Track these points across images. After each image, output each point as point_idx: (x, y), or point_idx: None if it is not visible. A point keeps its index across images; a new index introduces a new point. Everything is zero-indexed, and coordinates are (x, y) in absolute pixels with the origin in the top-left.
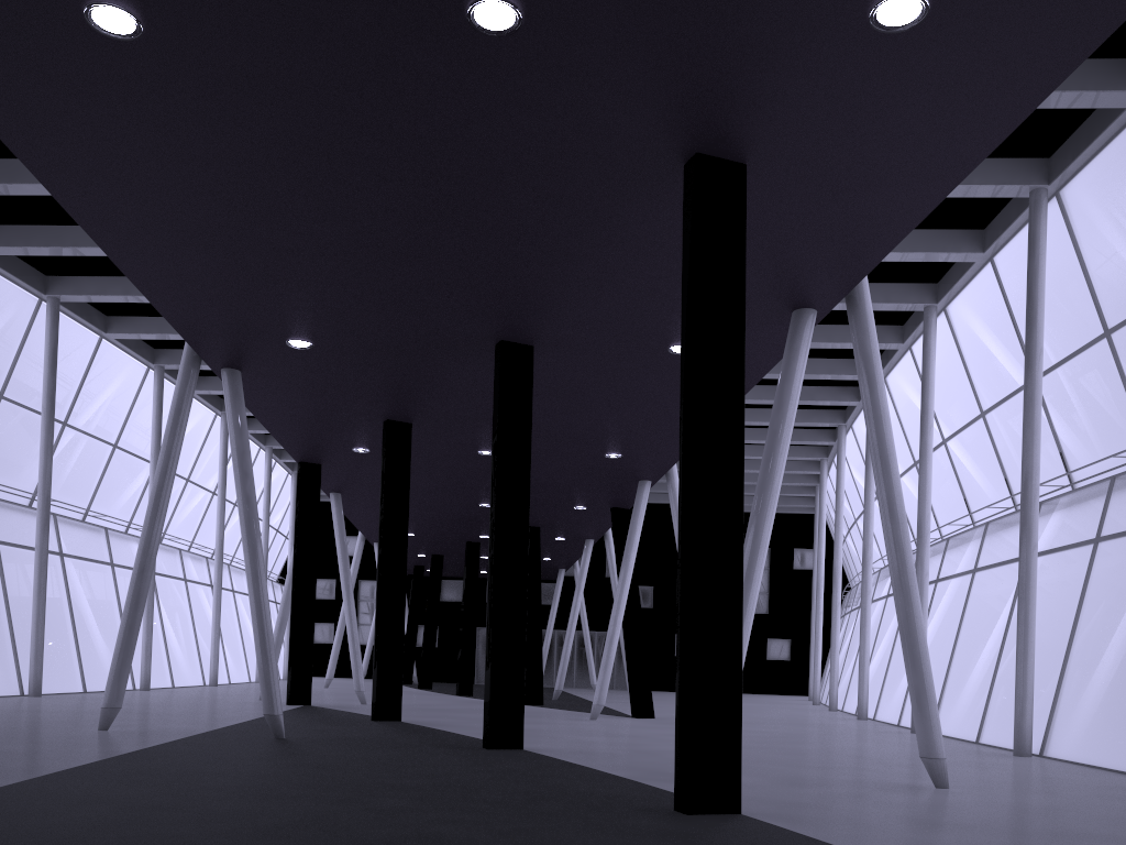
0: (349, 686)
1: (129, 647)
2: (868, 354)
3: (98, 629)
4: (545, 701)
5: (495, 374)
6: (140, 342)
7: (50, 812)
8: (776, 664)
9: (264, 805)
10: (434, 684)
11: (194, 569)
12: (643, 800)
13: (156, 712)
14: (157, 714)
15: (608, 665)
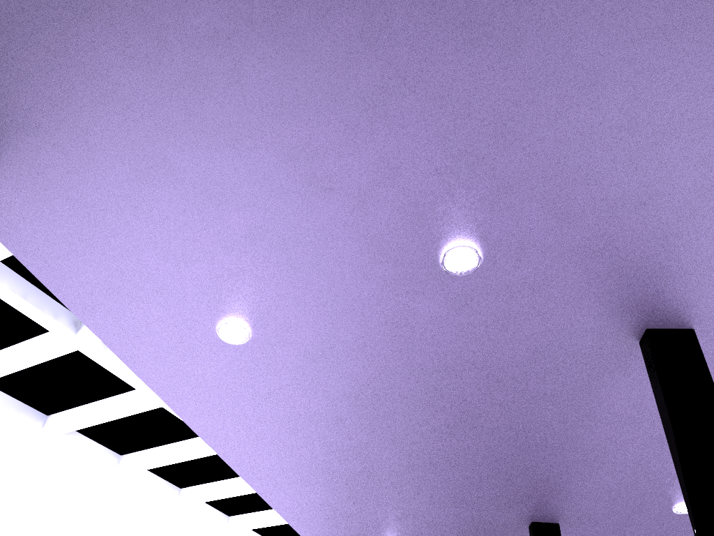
0: None
1: None
2: None
3: None
4: None
5: None
6: None
7: None
8: None
9: None
10: None
11: None
12: None
13: None
14: None
15: None
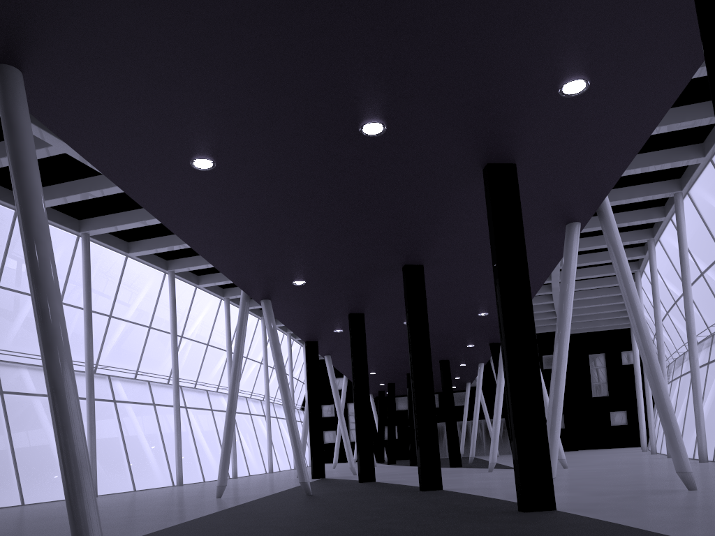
0: (347, 466)
1: (227, 452)
2: (613, 242)
3: (207, 447)
4: (464, 464)
5: (403, 283)
6: (215, 286)
7: (204, 531)
8: (618, 427)
9: (303, 522)
10: (398, 461)
11: (254, 407)
12: (503, 507)
13: (243, 488)
14: (244, 489)
15: (496, 438)
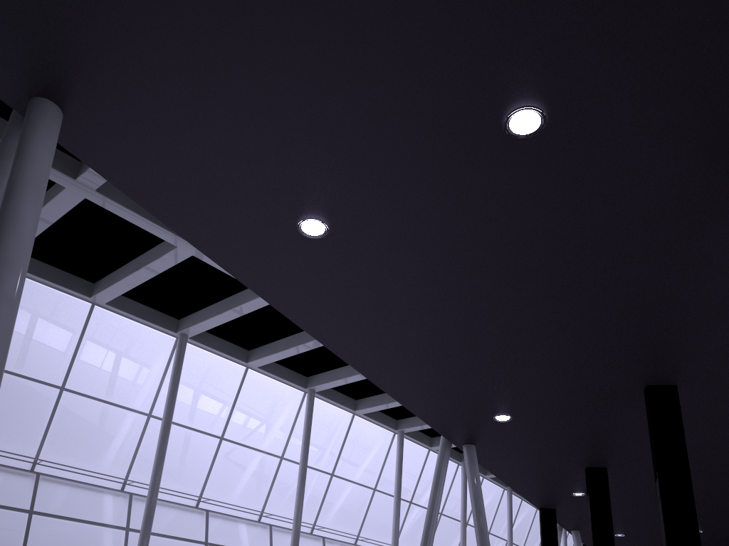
0: None
1: None
2: None
3: None
4: None
5: (646, 411)
6: (451, 450)
7: None
8: None
9: None
10: None
11: None
12: None
13: None
14: None
15: None
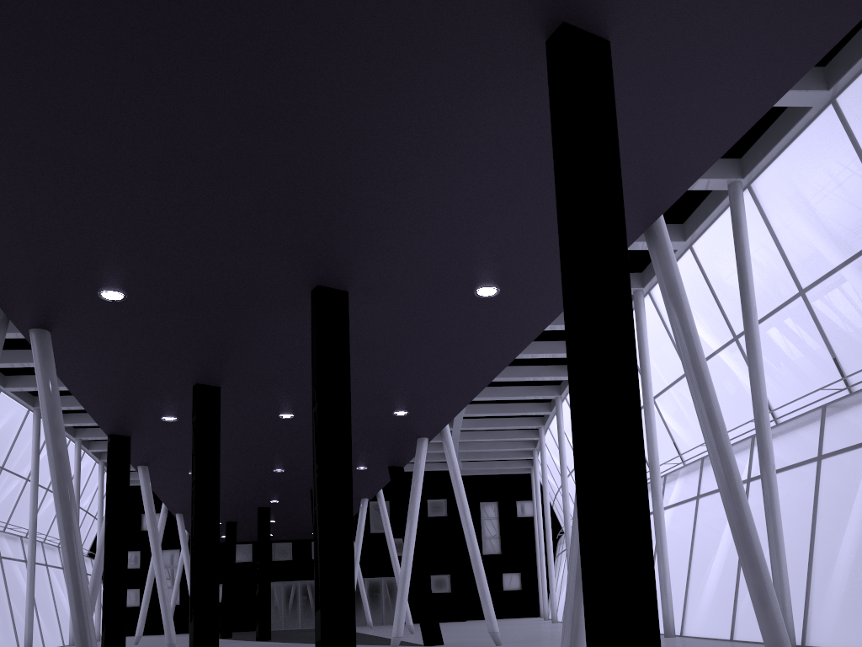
0: (156, 641)
1: None
2: (673, 279)
3: None
4: None
5: (312, 318)
6: None
7: None
8: (511, 593)
9: None
10: (232, 634)
11: (9, 549)
12: None
13: None
14: None
15: (403, 600)
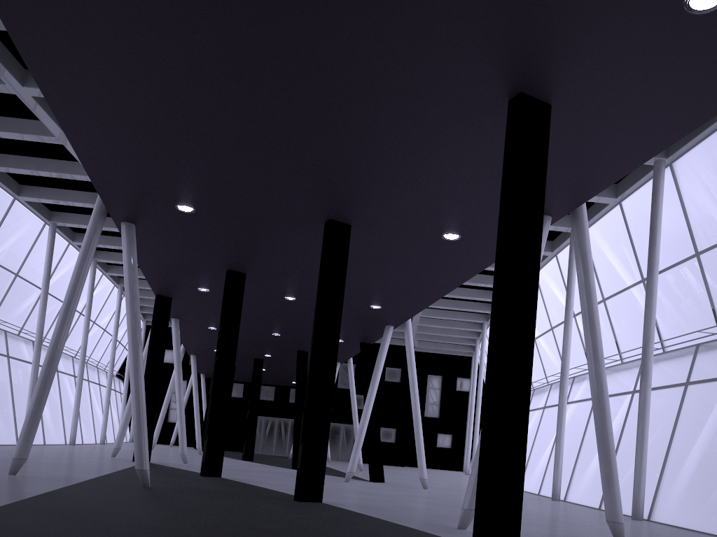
0: (165, 449)
1: (37, 415)
2: (584, 249)
3: None
4: None
5: (323, 242)
6: (41, 205)
7: None
8: (442, 450)
9: None
10: None
11: (59, 364)
12: None
13: (43, 462)
14: (45, 464)
15: (359, 445)
